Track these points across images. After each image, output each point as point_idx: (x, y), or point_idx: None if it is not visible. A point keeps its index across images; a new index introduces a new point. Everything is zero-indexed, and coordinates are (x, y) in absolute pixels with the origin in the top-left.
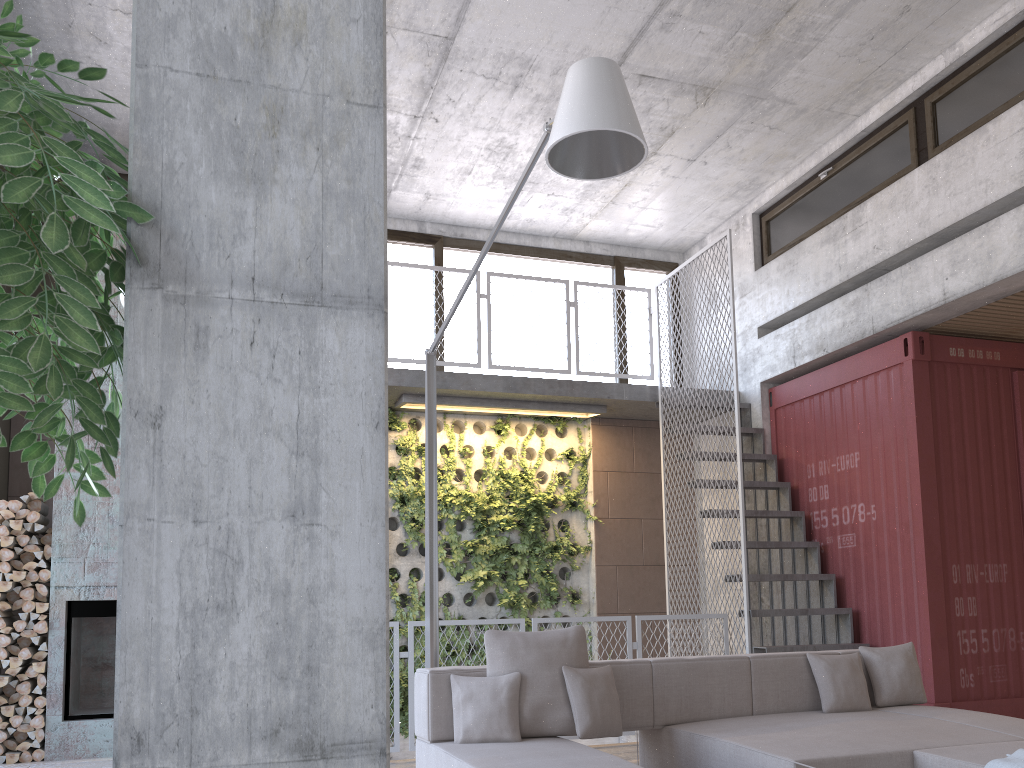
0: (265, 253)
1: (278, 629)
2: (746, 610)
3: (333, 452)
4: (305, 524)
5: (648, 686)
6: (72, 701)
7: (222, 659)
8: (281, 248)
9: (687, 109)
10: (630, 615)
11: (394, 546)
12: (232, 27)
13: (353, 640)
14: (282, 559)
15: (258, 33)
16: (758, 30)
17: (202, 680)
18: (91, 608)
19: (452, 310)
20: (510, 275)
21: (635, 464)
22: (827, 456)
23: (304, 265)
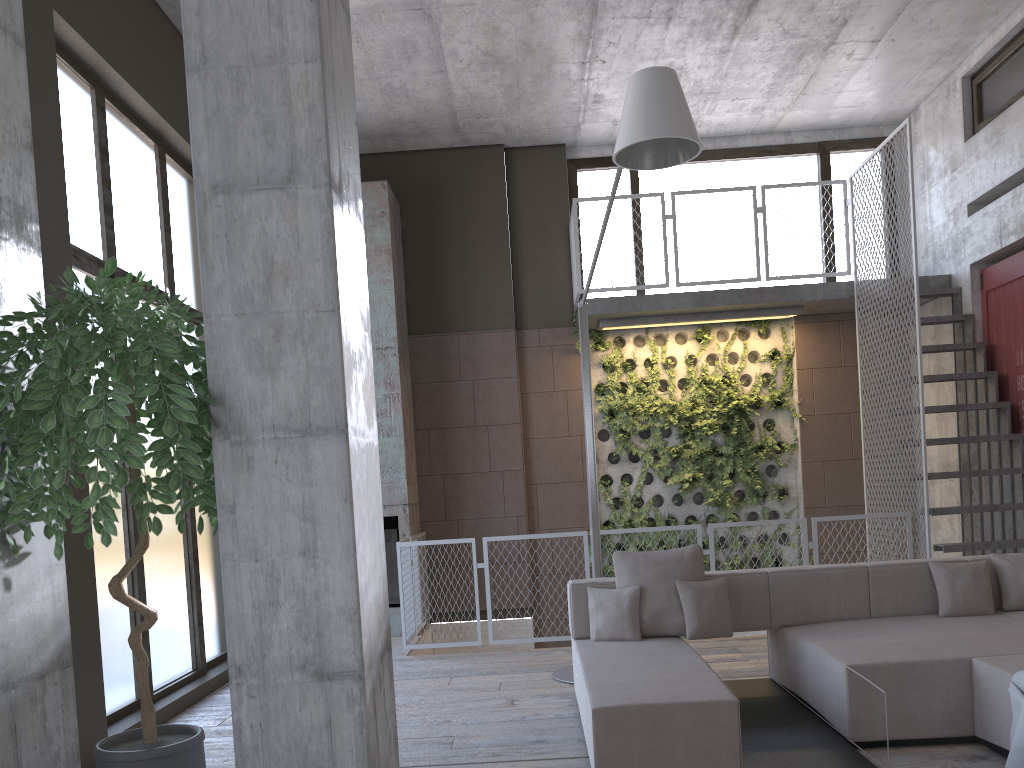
0: (279, 410)
1: (301, 613)
2: (926, 509)
3: (323, 517)
4: (311, 557)
5: (764, 594)
6: None
7: (275, 629)
8: (287, 405)
9: None
10: (839, 508)
11: (606, 455)
12: (251, 282)
13: (340, 618)
14: (300, 577)
15: (265, 282)
16: None
17: (266, 640)
18: None
19: (590, 272)
20: (694, 191)
21: (842, 358)
22: None
23: (300, 413)
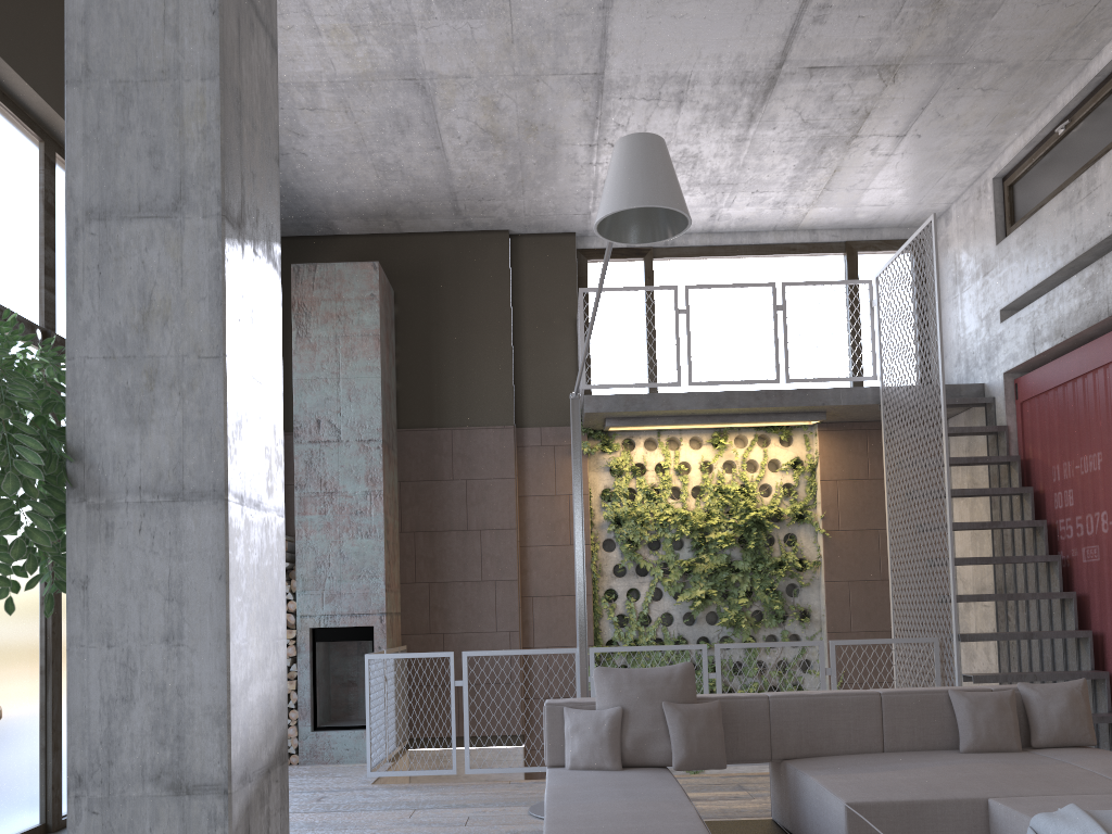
0: (147, 469)
1: (159, 712)
2: (954, 634)
3: (192, 597)
4: (175, 645)
5: (764, 721)
6: (320, 714)
7: (126, 731)
8: (157, 465)
9: (875, 89)
10: (865, 634)
11: (611, 567)
12: (124, 321)
13: (206, 719)
14: (161, 668)
15: (140, 321)
16: (926, 1)
17: (114, 743)
18: (330, 634)
19: (582, 359)
20: (710, 285)
21: (870, 470)
22: (1071, 457)
23: (172, 474)
